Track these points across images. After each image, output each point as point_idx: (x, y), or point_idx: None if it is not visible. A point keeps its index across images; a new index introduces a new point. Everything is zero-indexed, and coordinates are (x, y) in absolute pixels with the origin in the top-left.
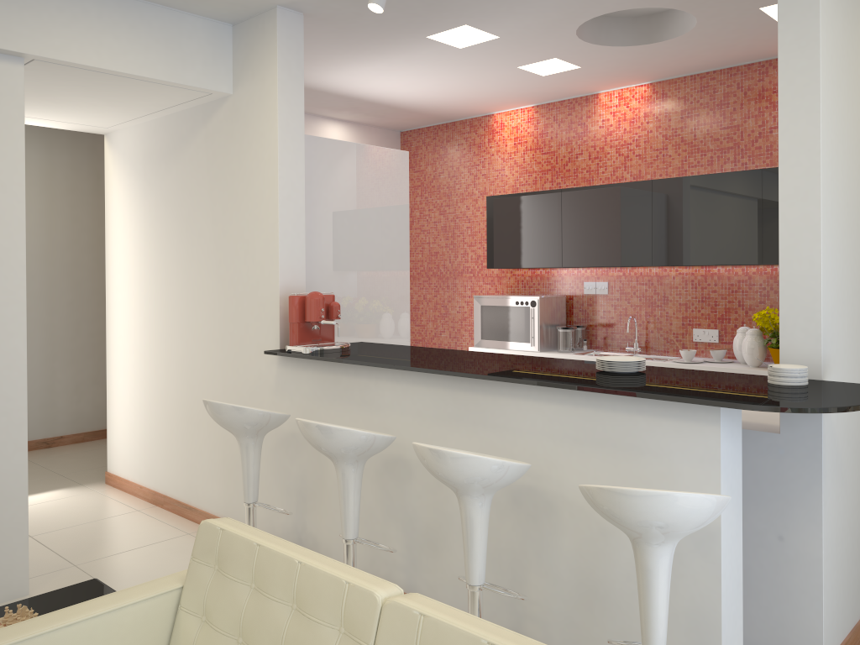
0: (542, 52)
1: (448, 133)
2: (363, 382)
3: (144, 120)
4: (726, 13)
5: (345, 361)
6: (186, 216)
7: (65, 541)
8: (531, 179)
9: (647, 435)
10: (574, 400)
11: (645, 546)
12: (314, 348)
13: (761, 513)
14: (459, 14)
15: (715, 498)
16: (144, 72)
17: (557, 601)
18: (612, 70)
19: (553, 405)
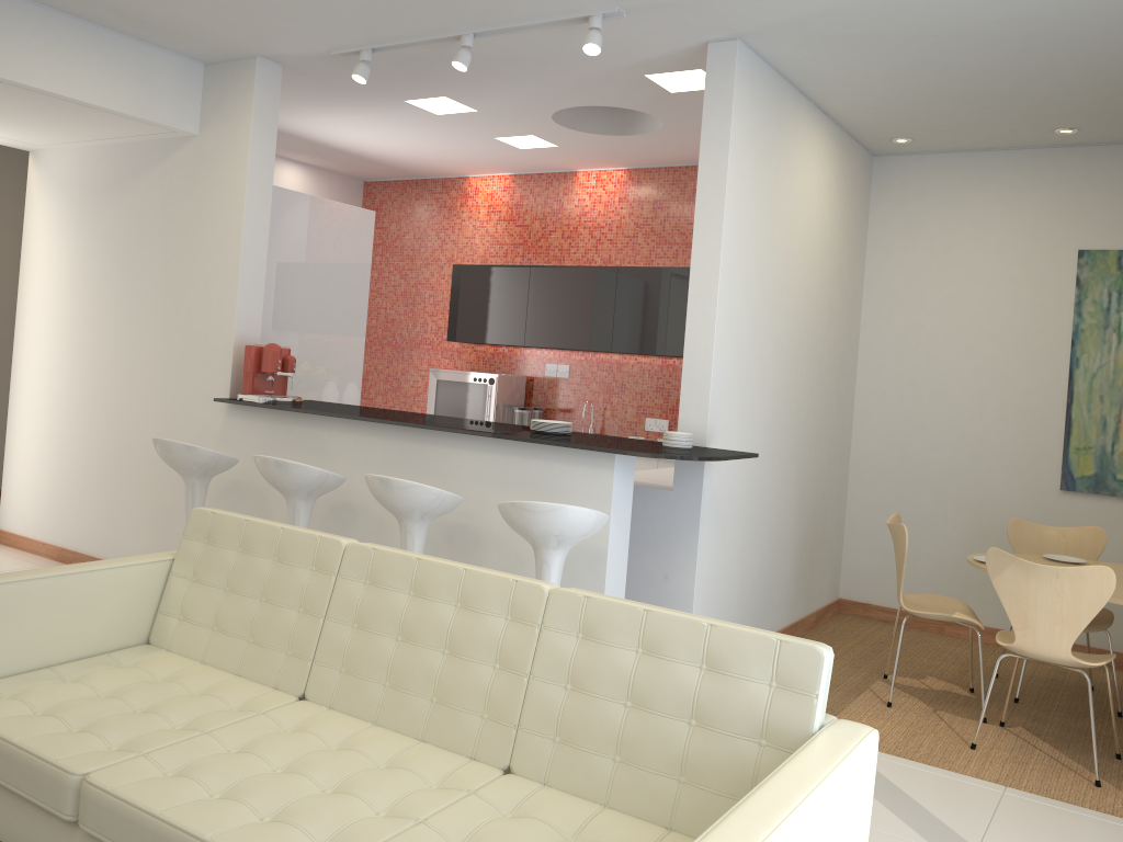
0: (520, 129)
1: (418, 190)
2: (316, 432)
3: (87, 144)
4: (687, 121)
5: (301, 410)
6: (131, 254)
7: None
8: (502, 251)
9: (560, 479)
10: (506, 450)
11: (543, 551)
12: (268, 398)
13: (653, 557)
14: (439, 88)
15: (594, 512)
16: (111, 105)
17: None
18: (589, 153)
19: (489, 454)
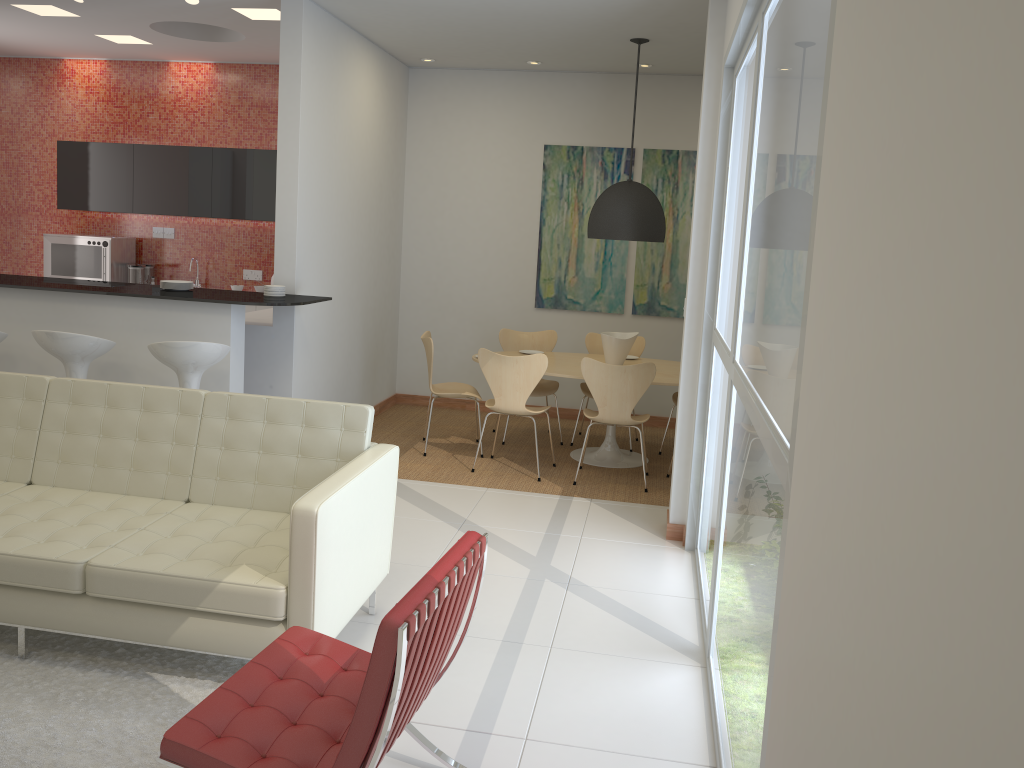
0: (119, 31)
1: (12, 68)
2: None
3: None
4: (266, 37)
5: None
6: None
7: None
8: (103, 128)
9: (190, 324)
10: (145, 305)
11: (185, 375)
12: None
13: (261, 374)
14: None
15: (221, 345)
16: None
17: None
18: (181, 50)
19: (131, 309)
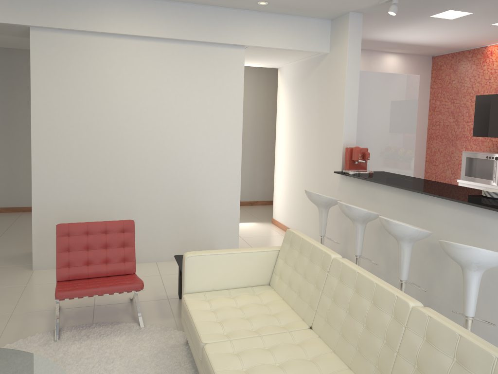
0: None
1: (459, 57)
2: (373, 189)
3: (293, 63)
4: None
5: (365, 179)
6: (308, 107)
7: (253, 241)
8: None
9: (489, 227)
10: (460, 207)
11: (465, 270)
12: (354, 172)
13: None
14: (444, 6)
15: (494, 253)
16: (290, 47)
17: (445, 298)
18: None
19: (451, 208)
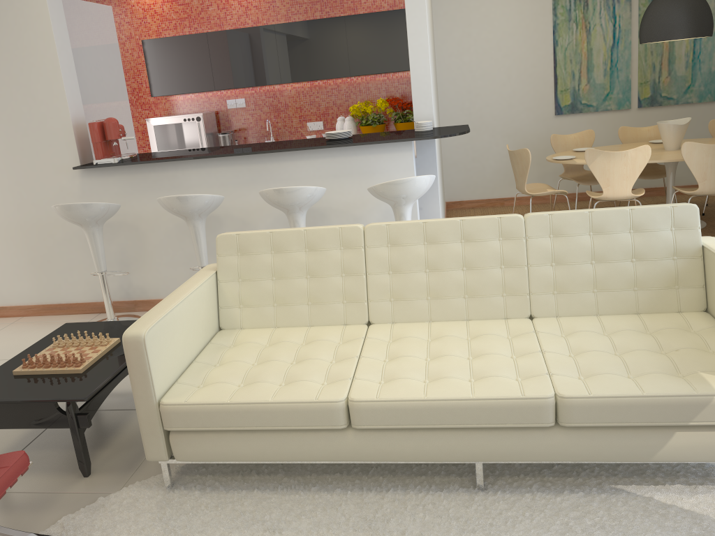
0: None
1: None
2: (171, 174)
3: None
4: None
5: (160, 161)
6: None
7: None
8: (171, 25)
9: (375, 164)
10: (332, 154)
11: (403, 207)
12: (121, 158)
13: None
14: None
15: (434, 176)
16: None
17: None
18: None
19: (319, 160)
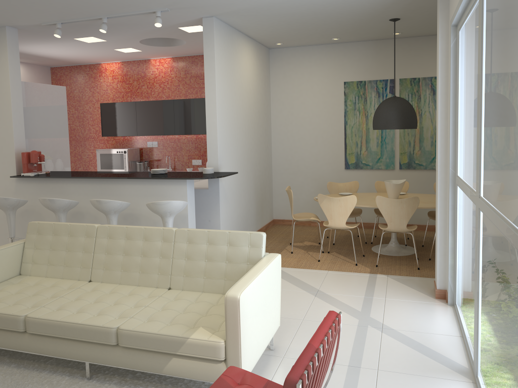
0: (125, 46)
1: (78, 70)
2: (60, 185)
3: None
4: (196, 41)
5: (53, 177)
6: None
7: None
8: (121, 95)
9: (166, 191)
10: (144, 182)
11: (165, 218)
12: (36, 173)
13: (204, 214)
14: (90, 34)
15: (182, 202)
16: None
17: None
18: (155, 52)
19: (137, 185)
